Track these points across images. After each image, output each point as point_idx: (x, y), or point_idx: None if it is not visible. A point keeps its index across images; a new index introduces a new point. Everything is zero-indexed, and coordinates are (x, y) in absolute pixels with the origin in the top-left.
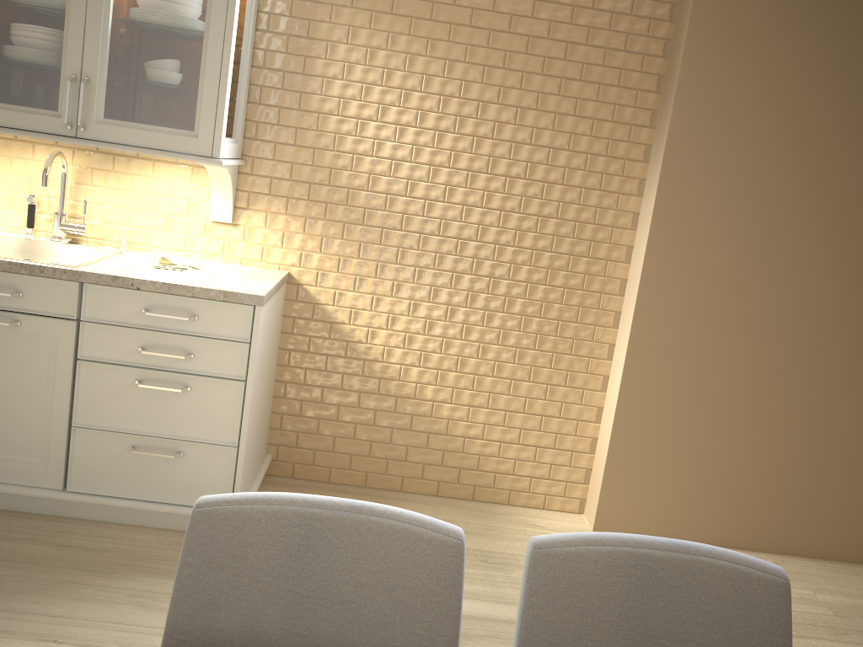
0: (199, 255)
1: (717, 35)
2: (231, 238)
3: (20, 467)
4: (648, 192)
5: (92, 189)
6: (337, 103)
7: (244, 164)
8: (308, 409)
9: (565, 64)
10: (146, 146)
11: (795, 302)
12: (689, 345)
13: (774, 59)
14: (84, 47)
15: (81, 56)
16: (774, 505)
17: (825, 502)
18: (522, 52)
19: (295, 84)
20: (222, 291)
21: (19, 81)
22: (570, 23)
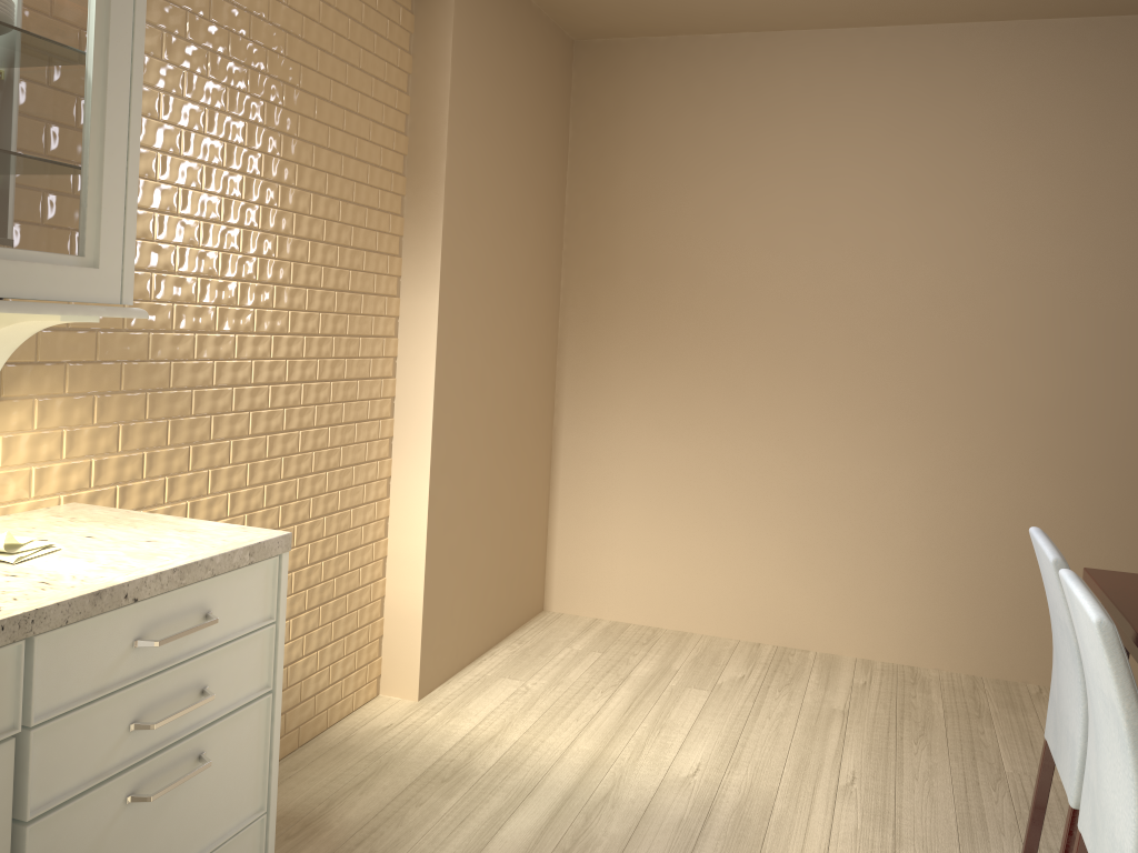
0: None
1: (463, 119)
2: None
3: None
4: (415, 291)
5: None
6: None
7: None
8: None
9: (344, 136)
10: (8, 294)
11: (505, 386)
12: (461, 454)
13: (489, 147)
14: None
15: None
16: (503, 590)
17: (522, 570)
18: (311, 117)
19: None
20: (248, 548)
21: None
22: (345, 84)
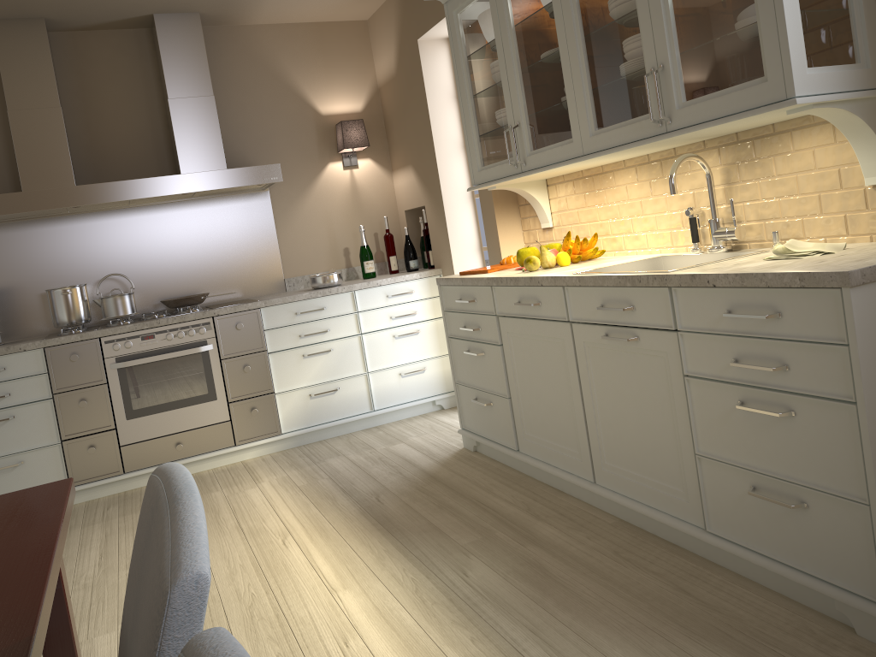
0: (865, 237)
1: None
2: None
3: (668, 495)
4: None
5: (741, 185)
6: None
7: None
8: None
9: None
10: (721, 115)
11: None
12: None
13: None
14: (653, 35)
15: (653, 45)
16: None
17: None
18: None
19: None
20: (796, 274)
21: (622, 96)
22: None
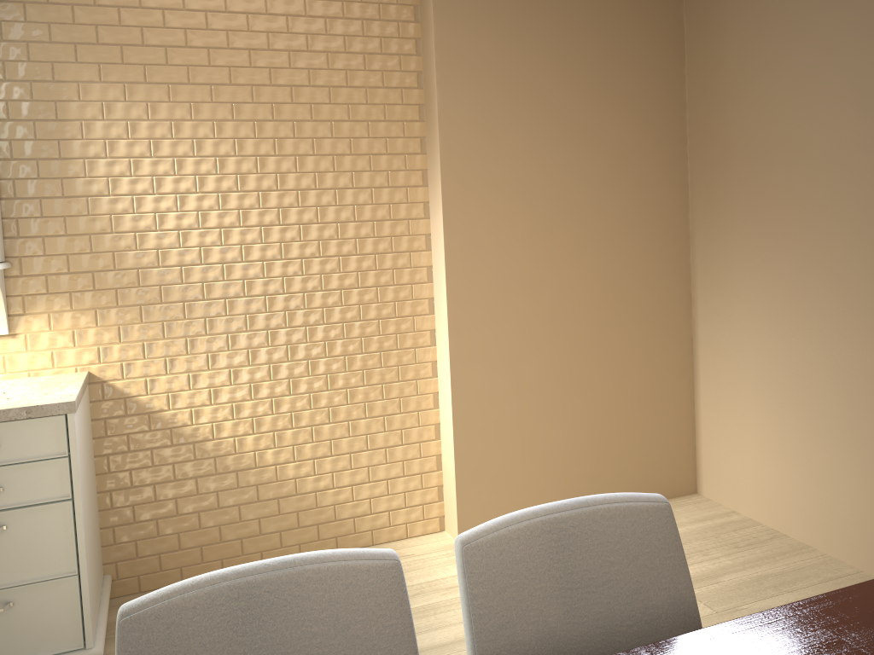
0: None
1: (462, 62)
2: (11, 351)
3: None
4: (434, 213)
5: None
6: (106, 182)
7: (11, 267)
8: (143, 513)
9: (331, 107)
10: None
11: (578, 283)
12: (503, 344)
13: (513, 76)
14: None
15: None
16: (604, 467)
17: (643, 451)
18: (288, 102)
19: (53, 171)
20: (24, 408)
21: None
22: (328, 68)
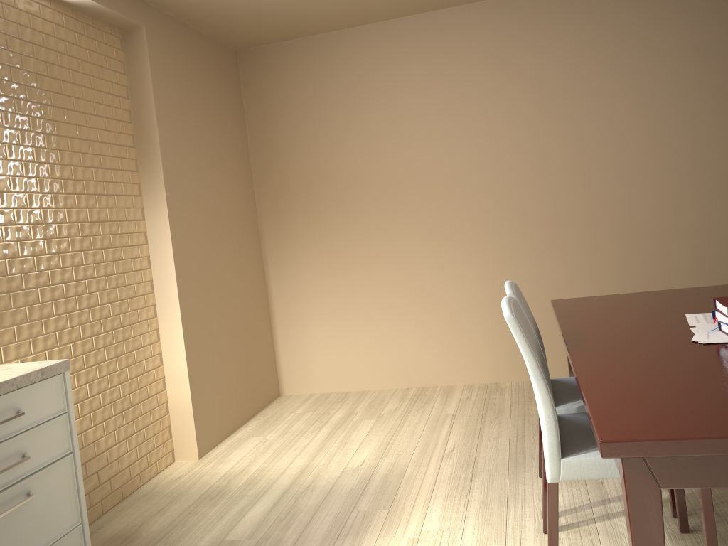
0: None
1: (166, 108)
2: None
3: None
4: (154, 215)
5: None
6: None
7: None
8: None
9: (88, 130)
10: None
11: (226, 263)
12: (202, 307)
13: (187, 122)
14: None
15: None
16: (248, 386)
17: (260, 373)
18: (63, 121)
19: None
20: (39, 370)
21: None
22: (83, 98)
